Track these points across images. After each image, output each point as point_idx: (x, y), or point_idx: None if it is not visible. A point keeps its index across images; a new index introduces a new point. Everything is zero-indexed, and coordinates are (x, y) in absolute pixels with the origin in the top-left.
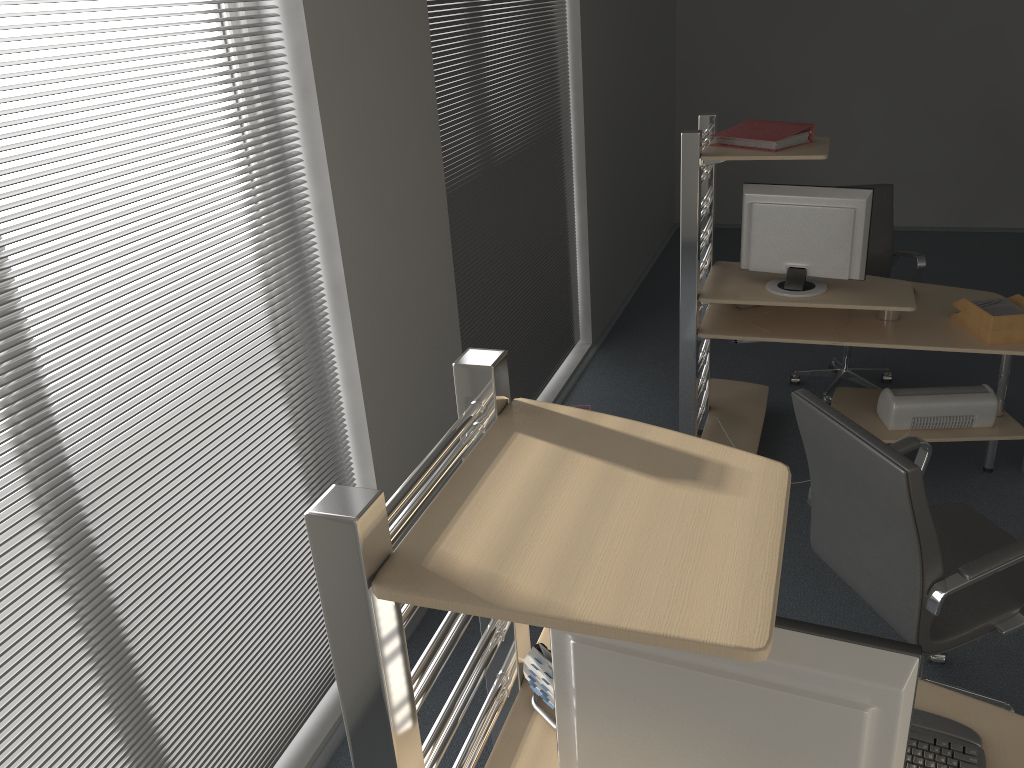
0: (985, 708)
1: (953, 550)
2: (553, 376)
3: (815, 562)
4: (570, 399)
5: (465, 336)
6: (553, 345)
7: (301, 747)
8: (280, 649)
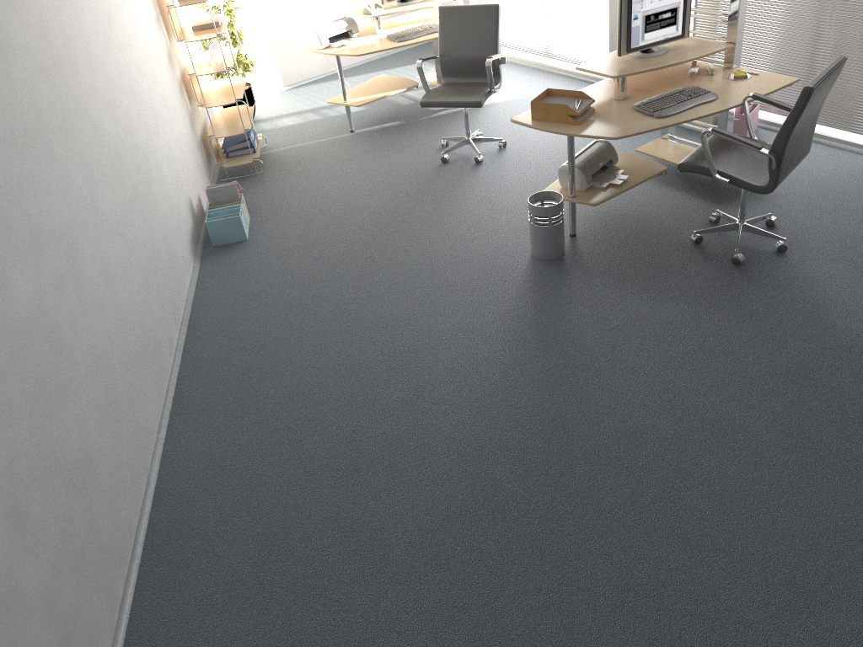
0: (400, 45)
1: (462, 90)
2: (857, 137)
3: (557, 162)
4: (819, 145)
5: (713, 6)
6: (856, 108)
7: (567, 68)
8: (569, 30)
